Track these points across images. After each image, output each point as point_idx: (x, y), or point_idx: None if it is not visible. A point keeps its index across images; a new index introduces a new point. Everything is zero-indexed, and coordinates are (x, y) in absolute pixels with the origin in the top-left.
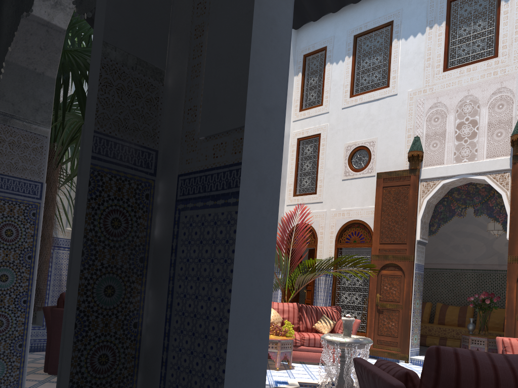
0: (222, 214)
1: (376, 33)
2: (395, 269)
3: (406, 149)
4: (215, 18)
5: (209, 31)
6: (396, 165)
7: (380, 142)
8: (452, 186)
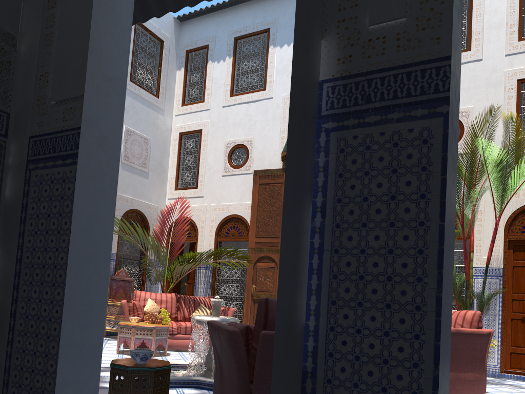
0: (70, 173)
1: (255, 37)
2: (269, 261)
3: (280, 149)
4: None
5: (61, 4)
6: (271, 164)
7: (257, 141)
8: None
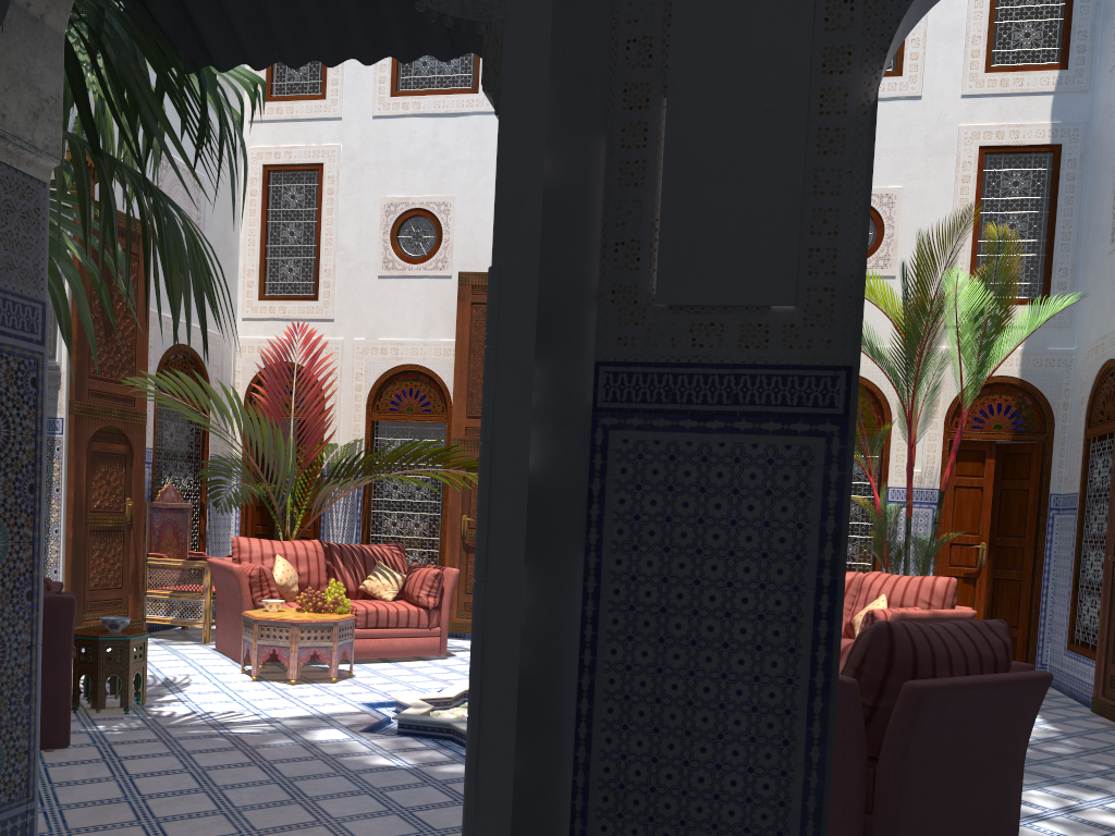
0: (720, 446)
1: None
2: None
3: None
4: (684, 89)
5: (668, 109)
6: None
7: (462, 207)
8: None
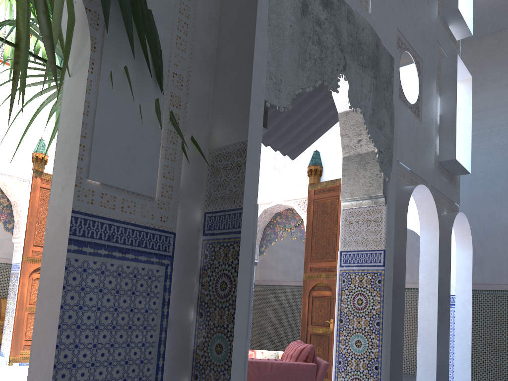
0: None
1: None
2: None
3: None
4: None
5: None
6: None
7: None
8: None
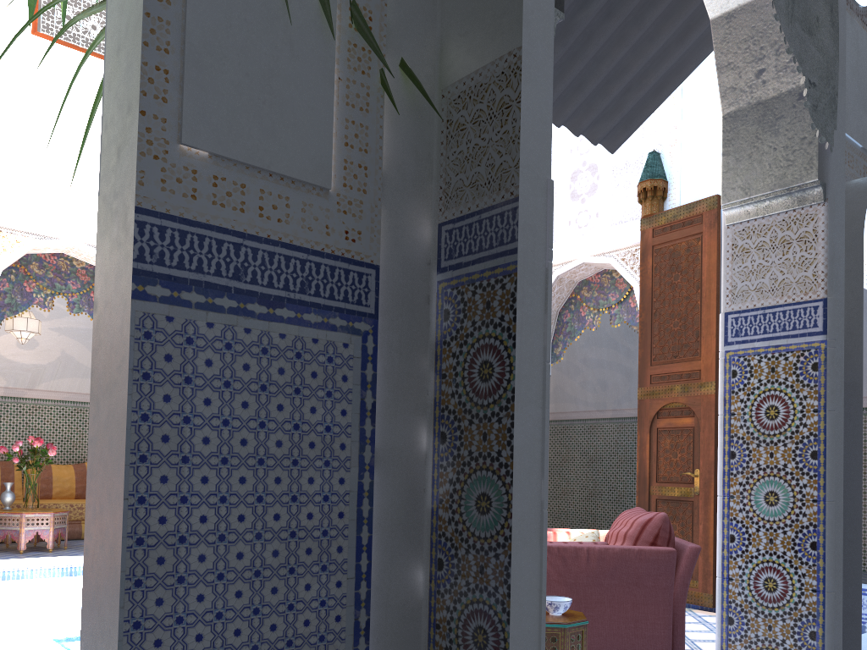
0: None
1: None
2: None
3: None
4: None
5: None
6: None
7: None
8: (36, 251)
